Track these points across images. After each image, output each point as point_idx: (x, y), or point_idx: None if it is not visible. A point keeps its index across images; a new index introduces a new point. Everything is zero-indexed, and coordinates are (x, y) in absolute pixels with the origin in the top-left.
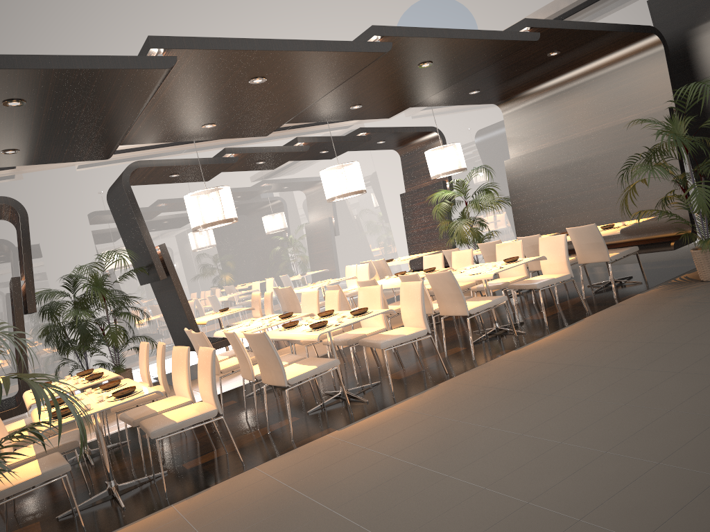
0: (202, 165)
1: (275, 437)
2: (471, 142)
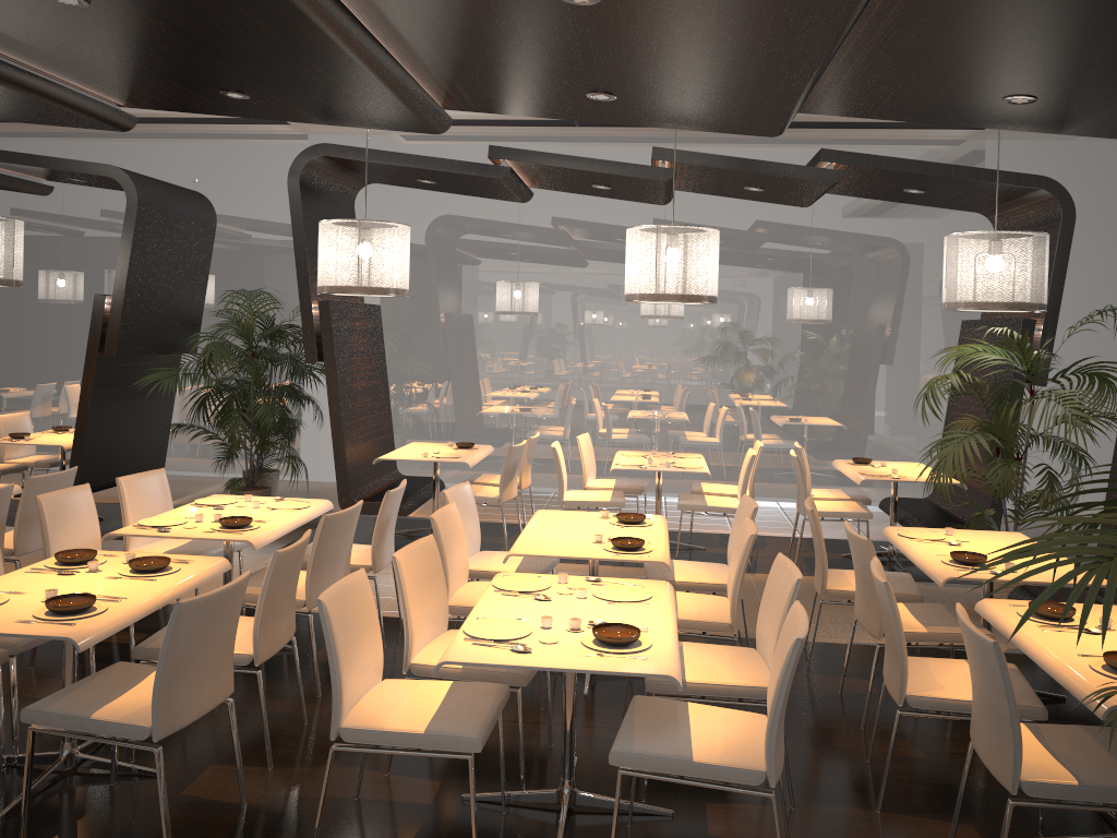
0: (441, 172)
1: None
2: None
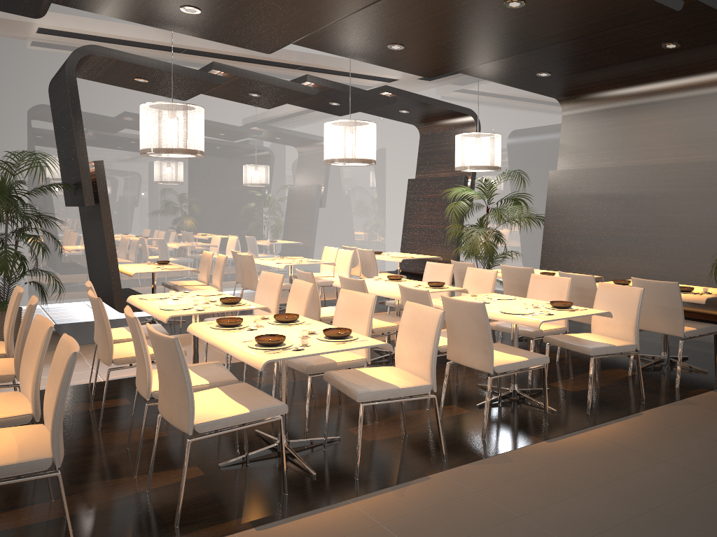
0: (179, 76)
1: (153, 506)
2: (506, 140)
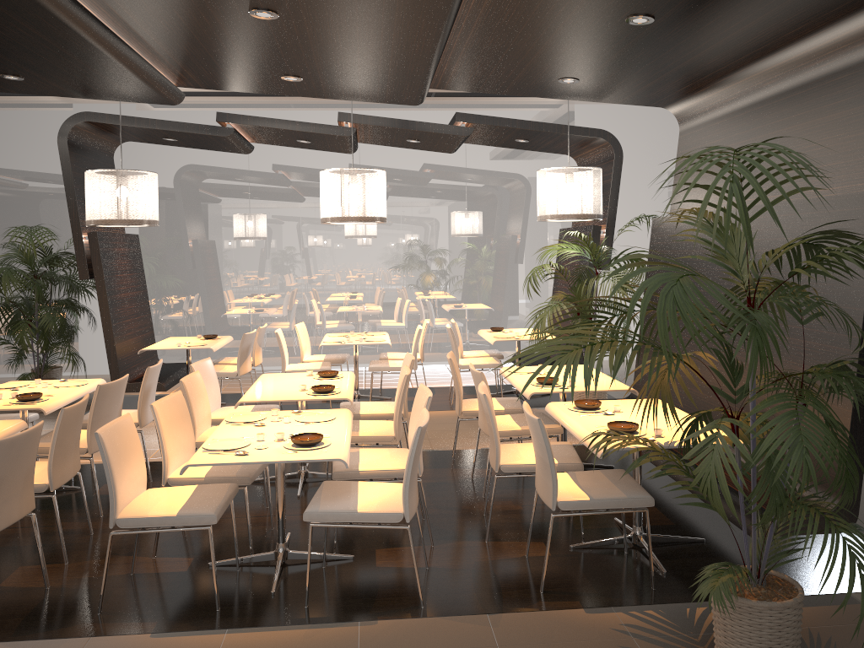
0: (181, 133)
1: None
2: None
